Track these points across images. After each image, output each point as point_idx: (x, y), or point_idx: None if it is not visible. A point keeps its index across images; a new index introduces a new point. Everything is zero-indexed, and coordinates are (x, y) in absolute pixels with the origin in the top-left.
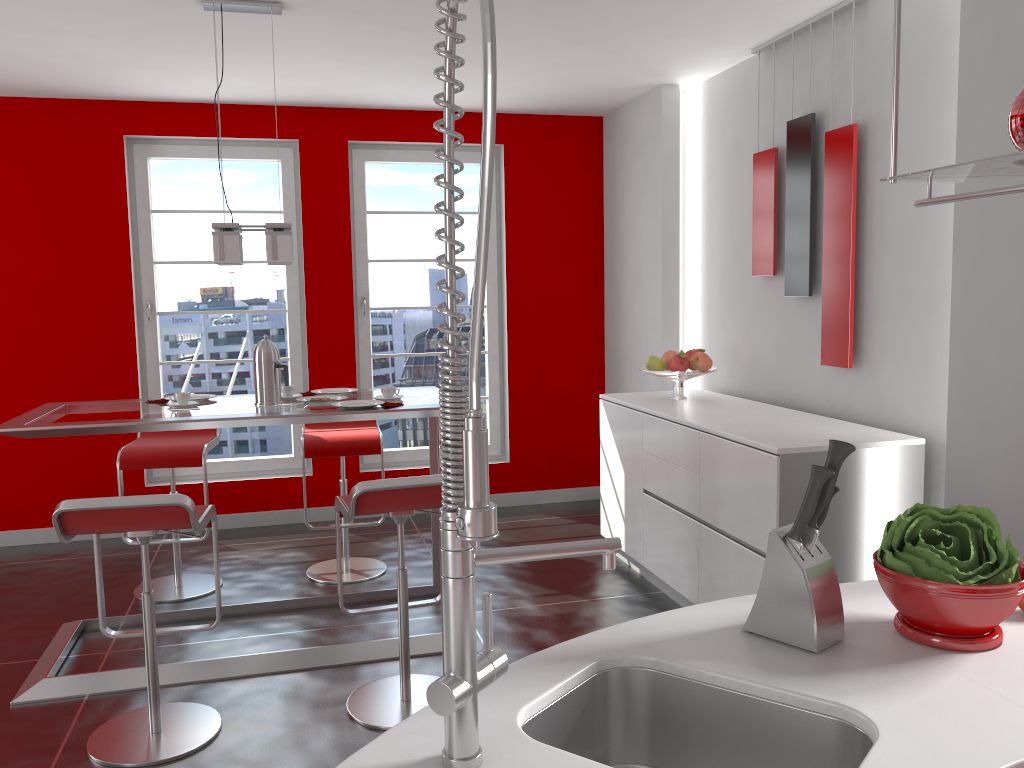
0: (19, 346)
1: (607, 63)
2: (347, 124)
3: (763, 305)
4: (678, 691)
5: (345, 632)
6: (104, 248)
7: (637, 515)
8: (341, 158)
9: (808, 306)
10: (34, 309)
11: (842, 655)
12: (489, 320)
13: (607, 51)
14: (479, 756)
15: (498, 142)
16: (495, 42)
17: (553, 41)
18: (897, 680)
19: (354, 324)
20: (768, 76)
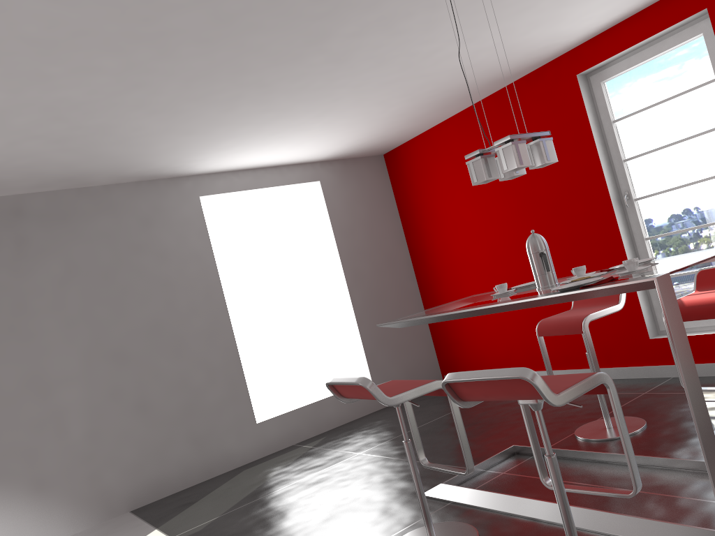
0: (551, 244)
1: None
2: None
3: None
4: None
5: (653, 501)
6: (583, 162)
7: None
8: None
9: None
10: (554, 217)
11: None
12: None
13: None
14: None
15: None
16: None
17: None
18: None
19: None
20: None
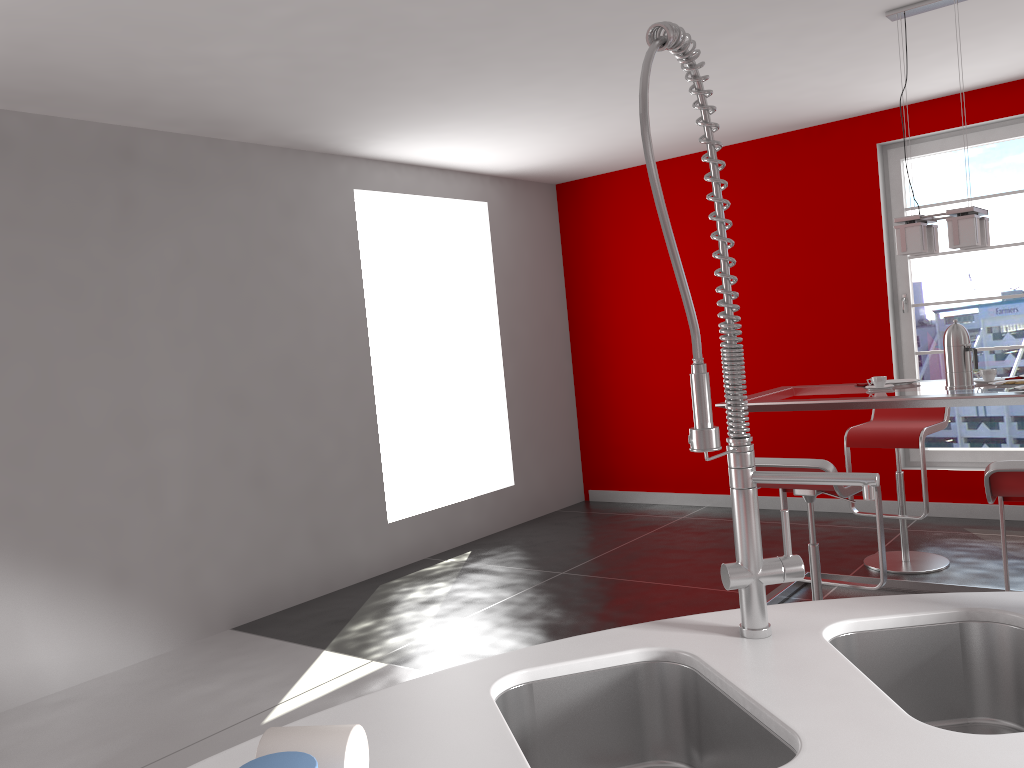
0: (793, 341)
1: None
2: None
3: None
4: None
5: None
6: (860, 250)
7: None
8: None
9: None
10: (804, 309)
11: None
12: None
13: None
14: (761, 630)
15: None
16: (645, 111)
17: None
18: None
19: None
20: None
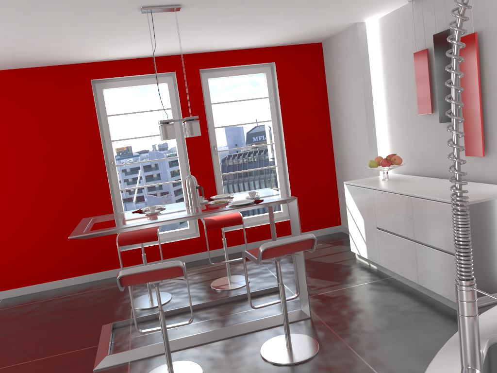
0: (52, 190)
1: (333, 15)
2: (198, 61)
3: (425, 128)
4: None
5: (243, 315)
6: (87, 137)
7: (374, 240)
8: (197, 78)
9: None
10: (57, 171)
11: None
12: (276, 150)
13: (335, 9)
14: None
15: (272, 61)
16: None
17: (309, 8)
18: None
19: (212, 160)
20: (417, 12)
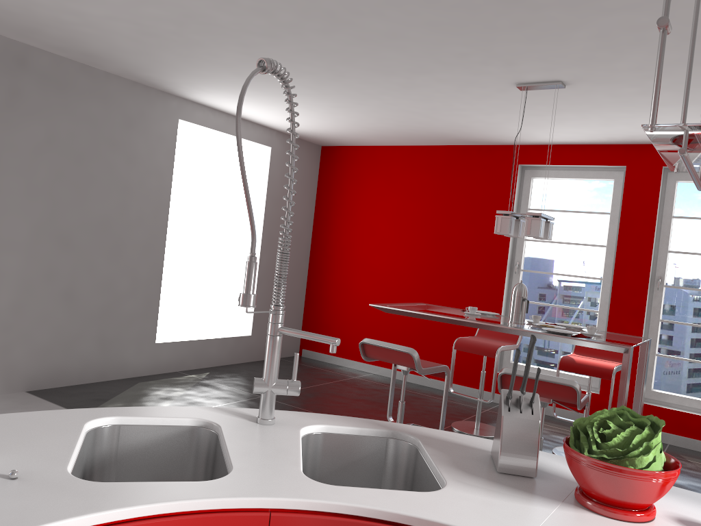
0: (446, 278)
1: None
2: None
3: None
4: (419, 462)
5: None
6: None
7: None
8: (655, 178)
9: None
10: (457, 259)
11: (511, 479)
12: None
13: None
14: (266, 420)
15: None
16: (240, 105)
17: None
18: (505, 494)
19: (647, 294)
20: None
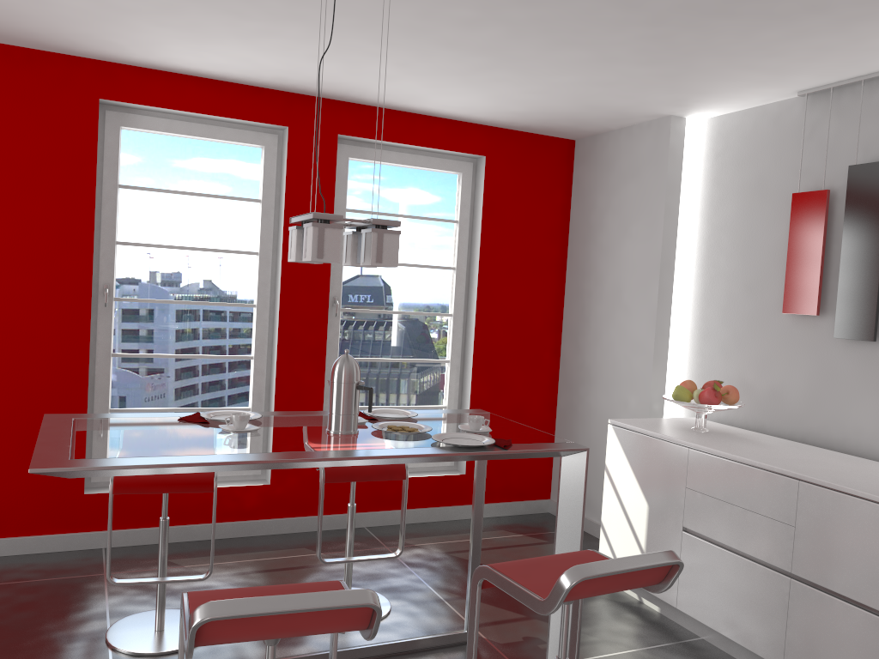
0: None
1: (650, 87)
2: (339, 117)
3: (790, 342)
4: None
5: None
6: (64, 222)
7: None
8: (330, 151)
9: (862, 350)
10: None
11: None
12: (454, 329)
13: (667, 74)
14: None
15: (481, 153)
16: None
17: (631, 56)
18: None
19: (327, 325)
20: (812, 119)
